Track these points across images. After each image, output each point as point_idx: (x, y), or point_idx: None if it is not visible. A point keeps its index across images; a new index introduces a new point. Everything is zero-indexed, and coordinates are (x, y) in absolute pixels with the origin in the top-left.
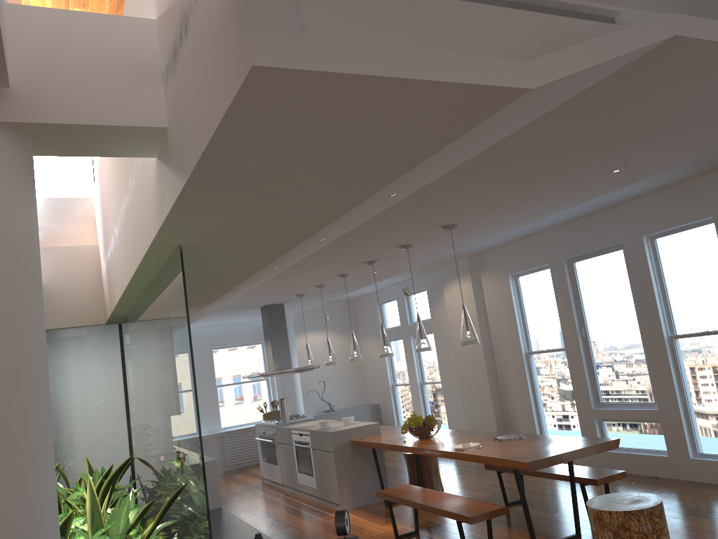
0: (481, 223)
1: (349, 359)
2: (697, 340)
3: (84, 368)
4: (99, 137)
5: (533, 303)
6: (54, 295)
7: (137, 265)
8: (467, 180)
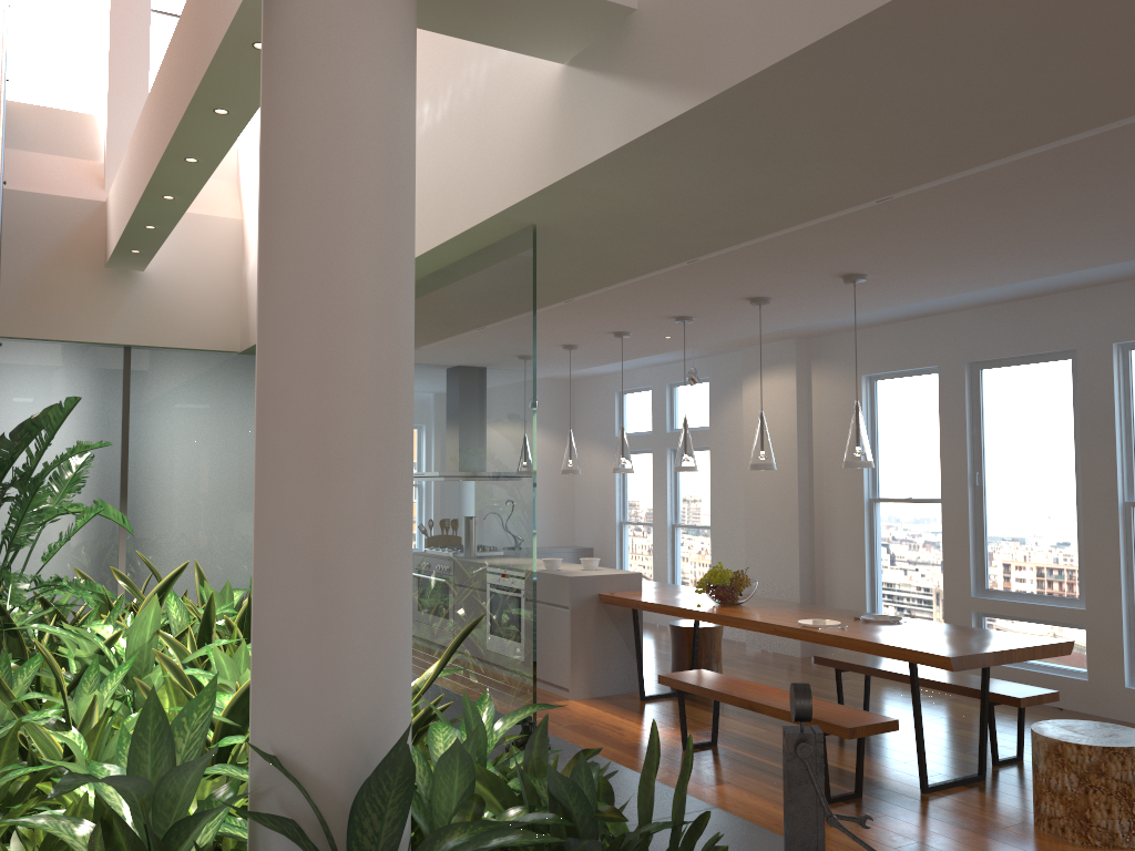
0: (899, 280)
1: (554, 473)
2: None
3: (198, 418)
4: (518, 7)
5: (894, 424)
6: (163, 292)
7: (422, 252)
8: (964, 200)
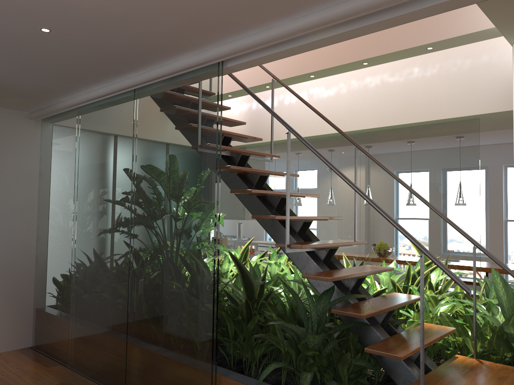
0: None
1: None
2: None
3: None
4: None
5: None
6: None
7: (413, 122)
8: None
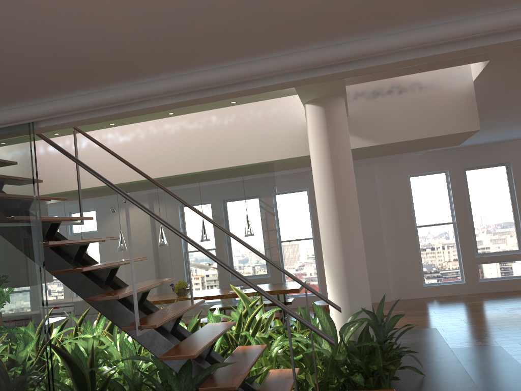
0: None
1: None
2: (292, 243)
3: None
4: None
5: None
6: None
7: (216, 168)
8: None
